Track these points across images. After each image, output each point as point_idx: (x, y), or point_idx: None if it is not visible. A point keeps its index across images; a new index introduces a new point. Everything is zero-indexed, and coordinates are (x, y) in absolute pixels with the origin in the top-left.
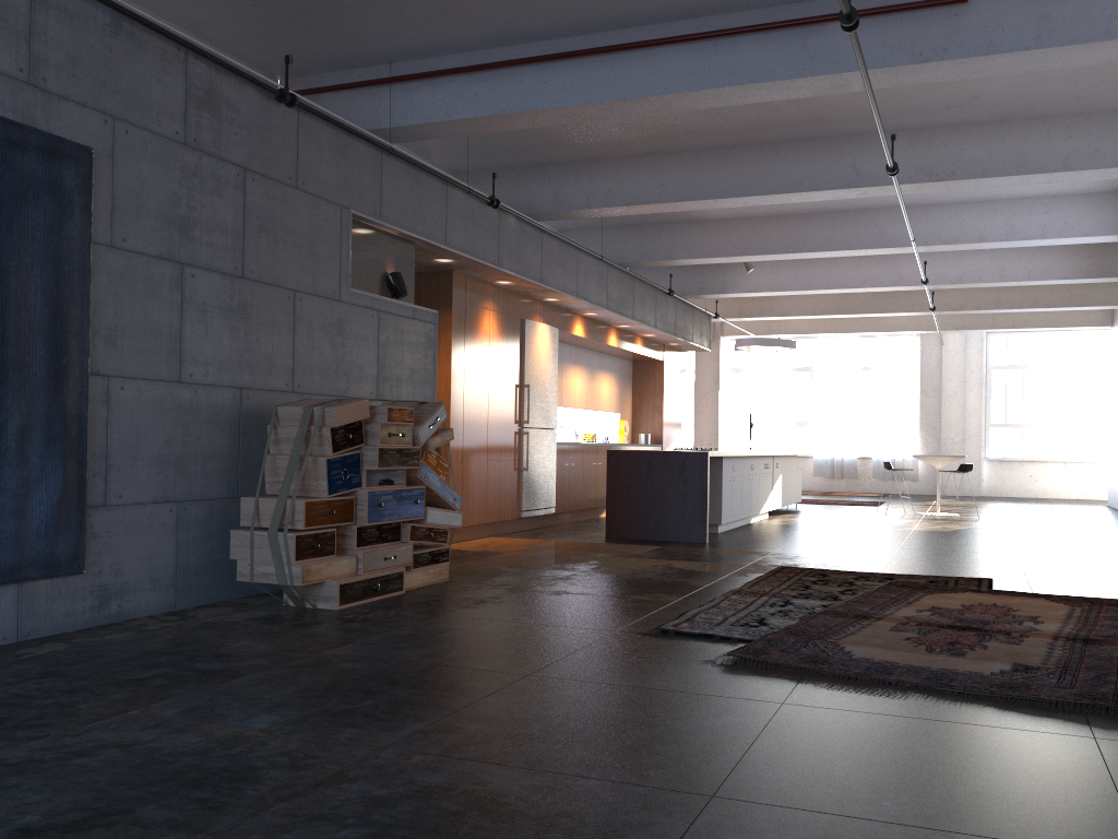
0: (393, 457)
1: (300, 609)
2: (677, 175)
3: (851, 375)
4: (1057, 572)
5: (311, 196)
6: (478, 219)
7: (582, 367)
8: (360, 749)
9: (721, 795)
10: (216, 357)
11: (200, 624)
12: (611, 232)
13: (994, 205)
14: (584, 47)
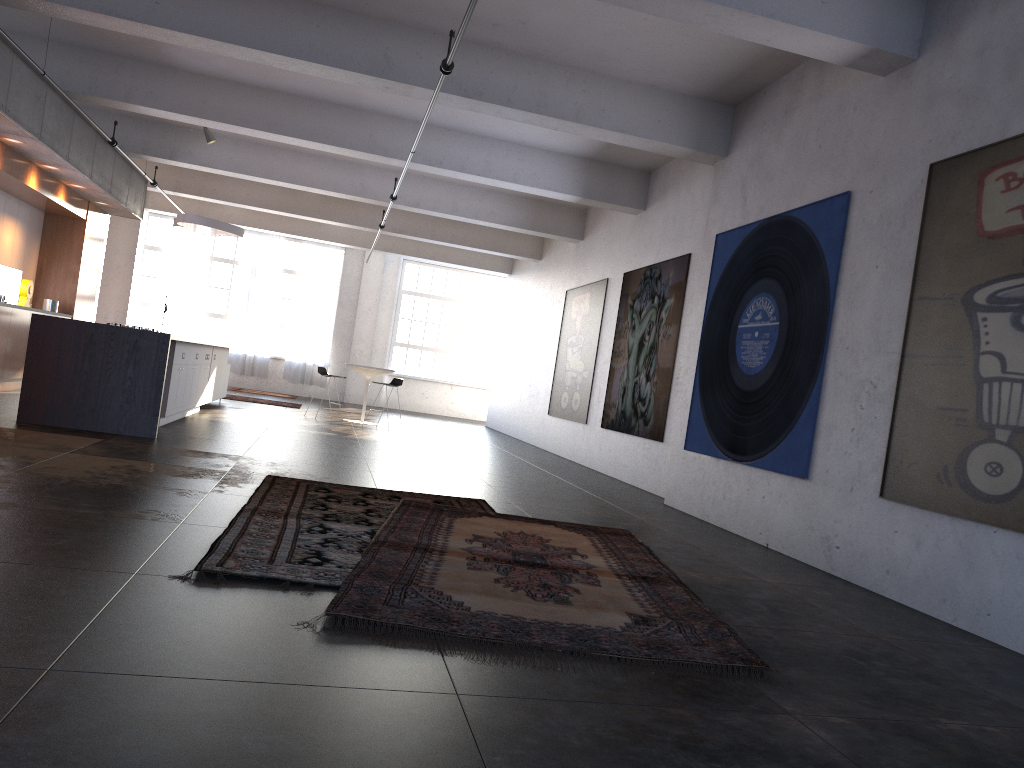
0: None
1: None
2: None
3: (274, 275)
4: (526, 494)
5: None
6: None
7: None
8: None
9: None
10: None
11: None
12: (52, 48)
13: (477, 140)
14: None
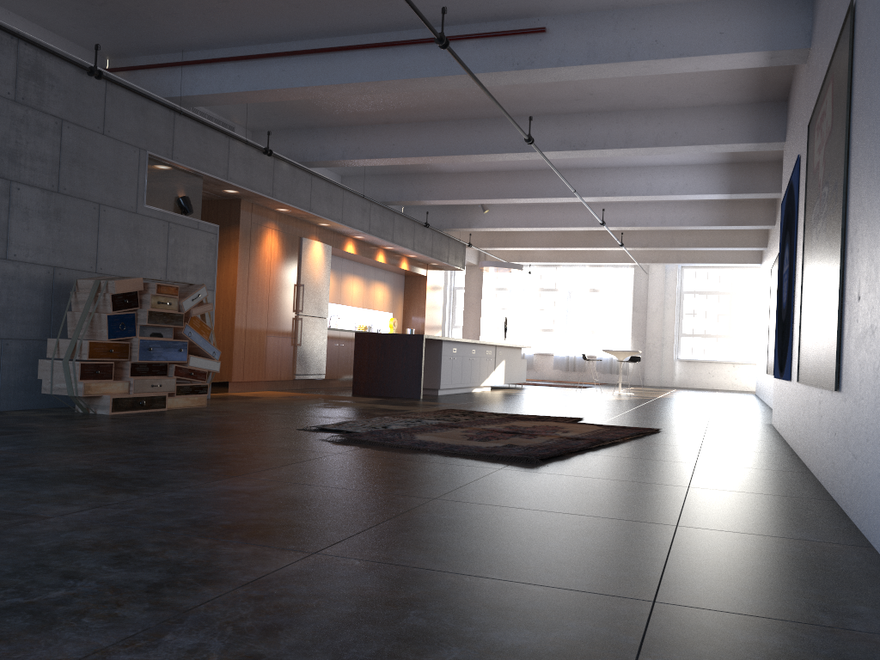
0: (160, 317)
1: (85, 413)
2: (404, 138)
3: (583, 295)
4: (637, 418)
5: (115, 140)
6: (256, 163)
7: (359, 277)
8: (52, 458)
9: (240, 476)
10: (35, 245)
11: (8, 416)
12: (379, 179)
13: (639, 170)
14: (310, 48)
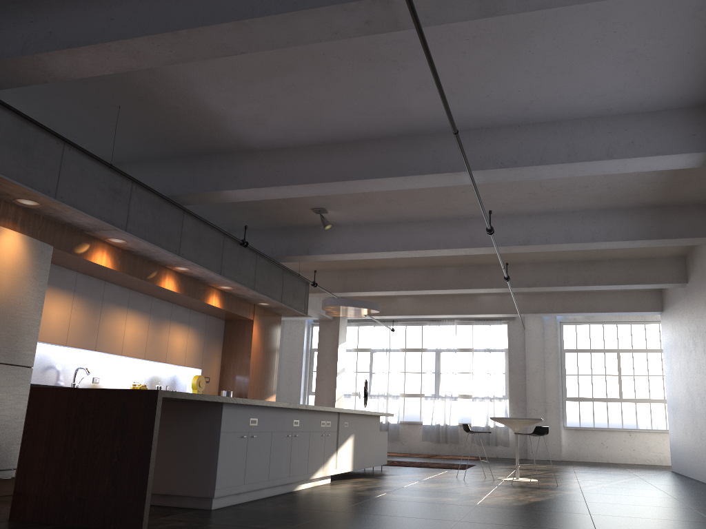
0: None
1: None
2: (131, 6)
3: (453, 355)
4: None
5: None
6: None
7: (140, 313)
8: None
9: None
10: None
11: None
12: (163, 164)
13: (553, 126)
14: None
